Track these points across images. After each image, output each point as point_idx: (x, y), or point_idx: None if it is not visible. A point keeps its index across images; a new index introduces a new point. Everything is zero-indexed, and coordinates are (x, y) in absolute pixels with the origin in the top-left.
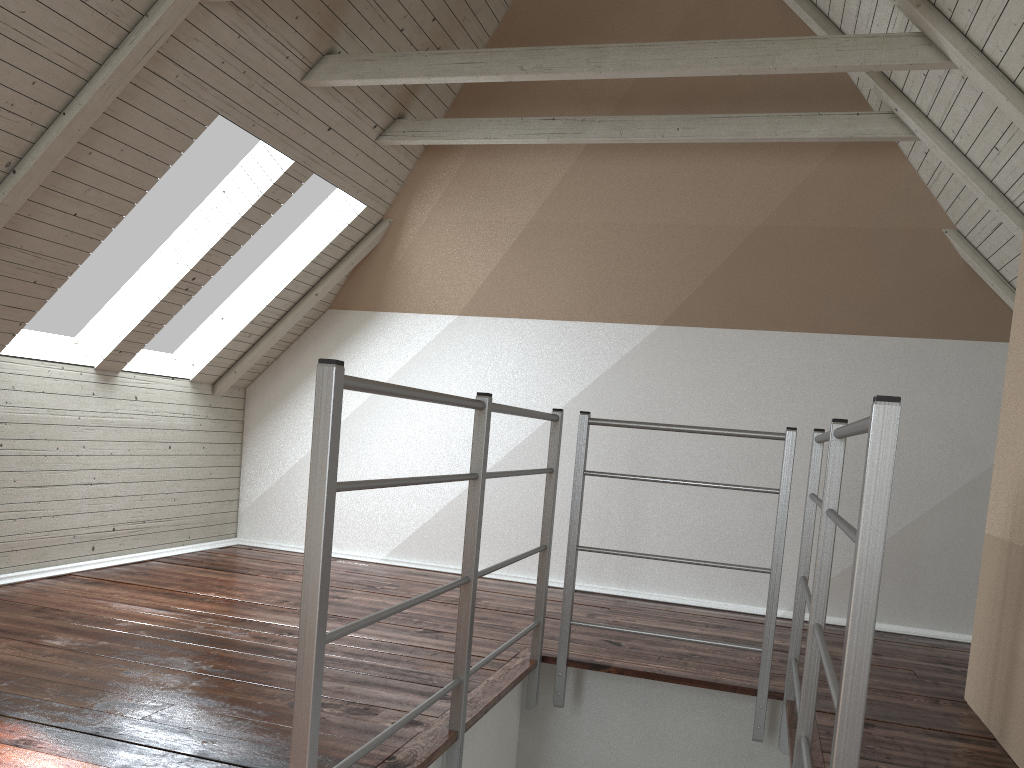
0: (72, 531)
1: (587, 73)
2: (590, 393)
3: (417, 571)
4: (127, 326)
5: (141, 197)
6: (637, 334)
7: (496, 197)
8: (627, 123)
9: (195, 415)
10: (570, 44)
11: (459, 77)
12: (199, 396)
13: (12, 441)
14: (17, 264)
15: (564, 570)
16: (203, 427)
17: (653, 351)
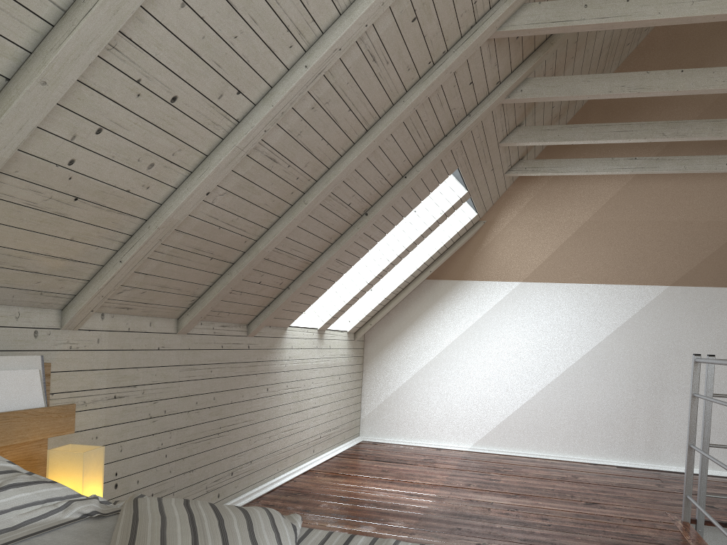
0: (307, 440)
1: (711, 137)
2: (620, 332)
3: (501, 456)
4: (342, 301)
5: (399, 221)
6: (653, 292)
7: (565, 205)
8: (689, 160)
9: (348, 355)
10: (639, 109)
11: (616, 140)
12: (349, 342)
13: (290, 383)
14: (330, 269)
15: (605, 452)
16: (350, 362)
17: (665, 303)
